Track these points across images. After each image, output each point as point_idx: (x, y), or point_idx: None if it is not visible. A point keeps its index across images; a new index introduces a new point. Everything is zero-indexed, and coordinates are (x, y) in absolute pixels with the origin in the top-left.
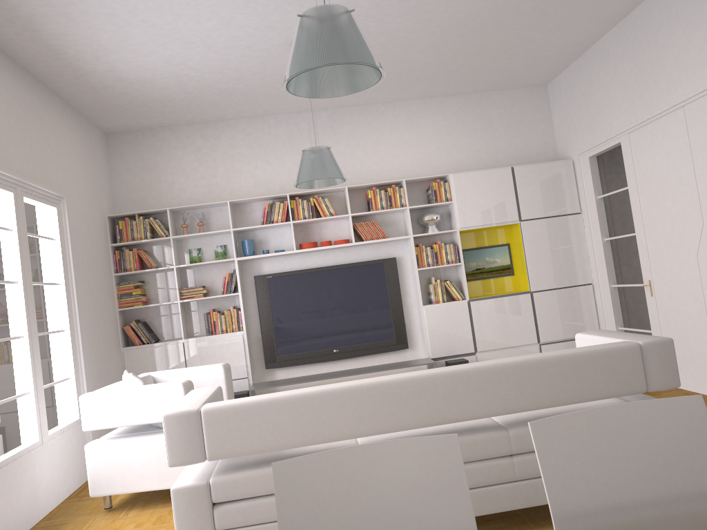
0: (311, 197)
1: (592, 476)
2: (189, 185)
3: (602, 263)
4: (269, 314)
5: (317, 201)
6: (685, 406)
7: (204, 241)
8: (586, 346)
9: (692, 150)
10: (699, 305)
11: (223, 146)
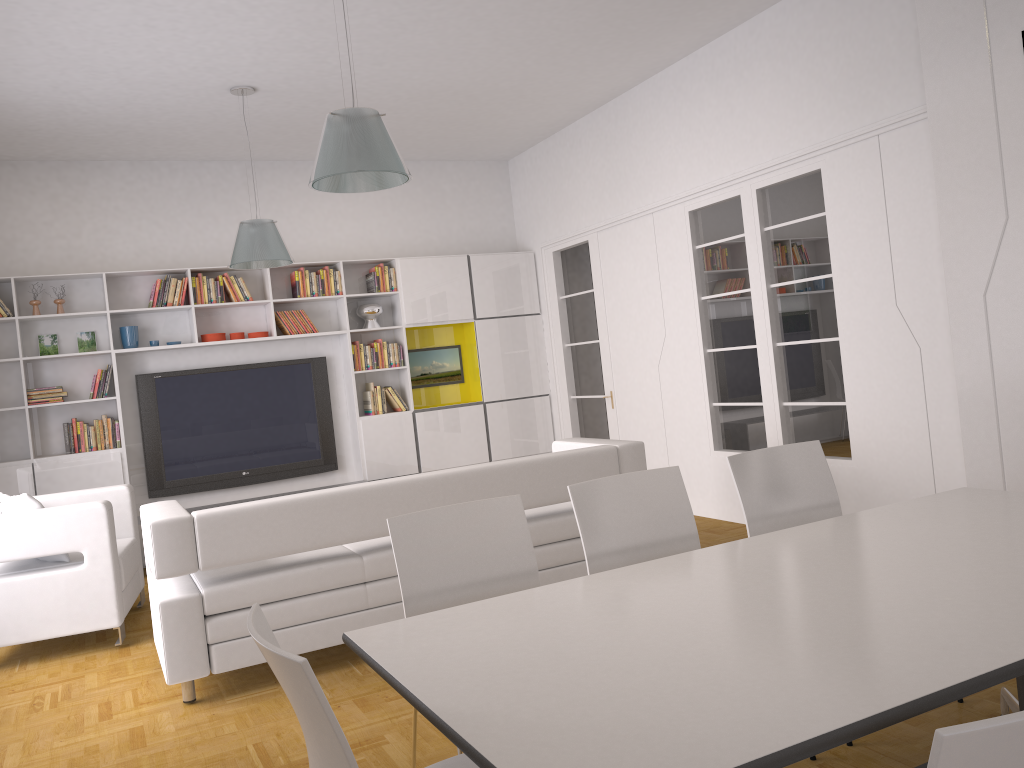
0: (216, 274)
1: (609, 522)
2: (39, 245)
3: (562, 372)
4: (156, 426)
5: (228, 281)
6: (668, 473)
7: (62, 325)
8: (570, 450)
9: (659, 259)
10: (658, 417)
11: (92, 196)
